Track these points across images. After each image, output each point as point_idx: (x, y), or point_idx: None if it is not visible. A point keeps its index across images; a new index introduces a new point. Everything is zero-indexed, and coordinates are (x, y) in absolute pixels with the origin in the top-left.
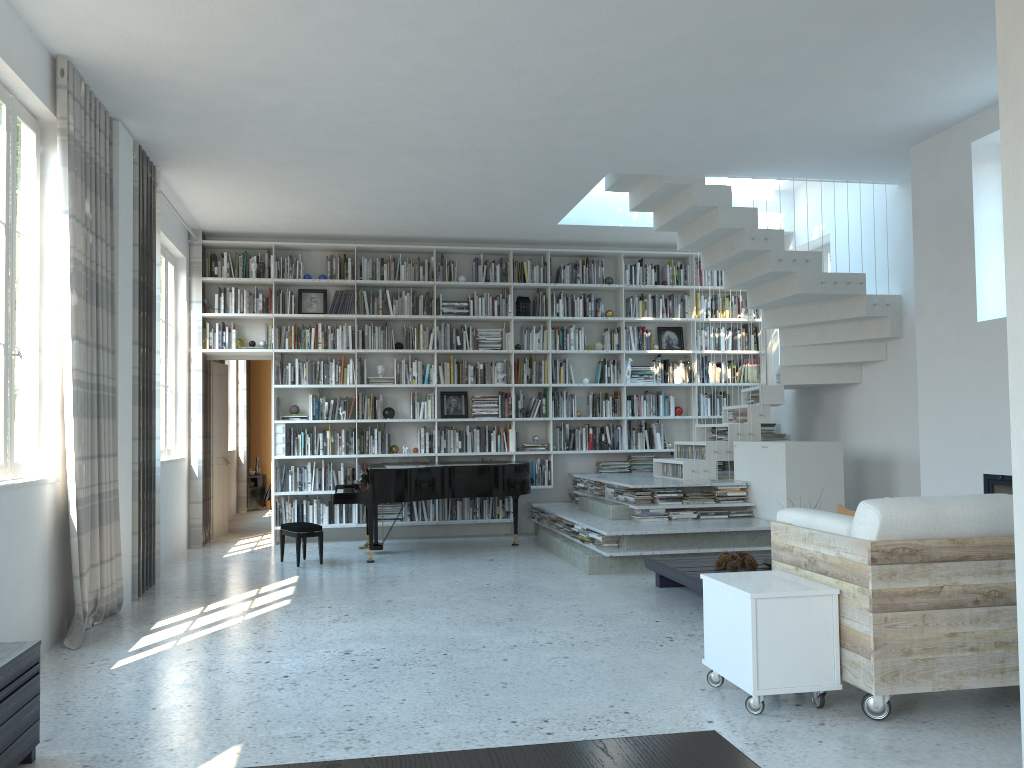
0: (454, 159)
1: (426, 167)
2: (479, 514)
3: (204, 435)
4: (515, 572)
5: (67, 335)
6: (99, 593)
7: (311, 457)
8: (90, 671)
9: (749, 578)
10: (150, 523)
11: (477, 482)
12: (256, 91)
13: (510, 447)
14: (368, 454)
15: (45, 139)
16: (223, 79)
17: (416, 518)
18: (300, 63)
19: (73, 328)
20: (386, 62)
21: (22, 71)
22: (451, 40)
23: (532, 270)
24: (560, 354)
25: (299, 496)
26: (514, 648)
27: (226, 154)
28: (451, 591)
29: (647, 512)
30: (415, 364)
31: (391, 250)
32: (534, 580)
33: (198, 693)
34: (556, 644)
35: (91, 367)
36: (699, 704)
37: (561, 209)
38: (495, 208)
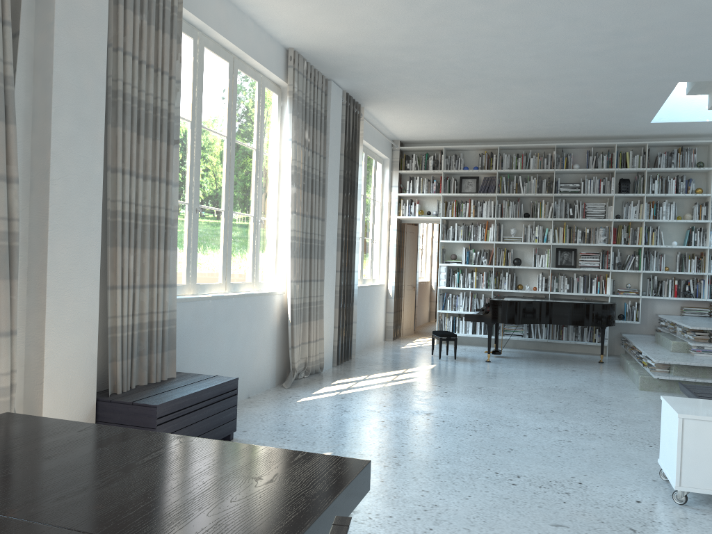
0: (549, 83)
1: (531, 90)
2: (580, 338)
3: (397, 271)
4: (583, 381)
5: (288, 211)
6: (307, 359)
7: (462, 289)
8: (286, 401)
9: (696, 404)
10: (348, 322)
11: (569, 314)
12: (402, 54)
13: (607, 291)
14: (500, 289)
15: (283, 97)
16: (380, 50)
17: (532, 336)
18: (422, 34)
19: (293, 206)
20: (476, 26)
21: (265, 62)
22: (515, 6)
23: (633, 158)
24: (654, 222)
25: (454, 314)
26: (537, 429)
27: (398, 93)
28: (526, 387)
29: (702, 349)
30: (537, 228)
31: (524, 148)
32: (593, 388)
33: (330, 422)
34: (570, 432)
35: (306, 229)
36: (641, 489)
37: (649, 112)
38: (594, 114)
